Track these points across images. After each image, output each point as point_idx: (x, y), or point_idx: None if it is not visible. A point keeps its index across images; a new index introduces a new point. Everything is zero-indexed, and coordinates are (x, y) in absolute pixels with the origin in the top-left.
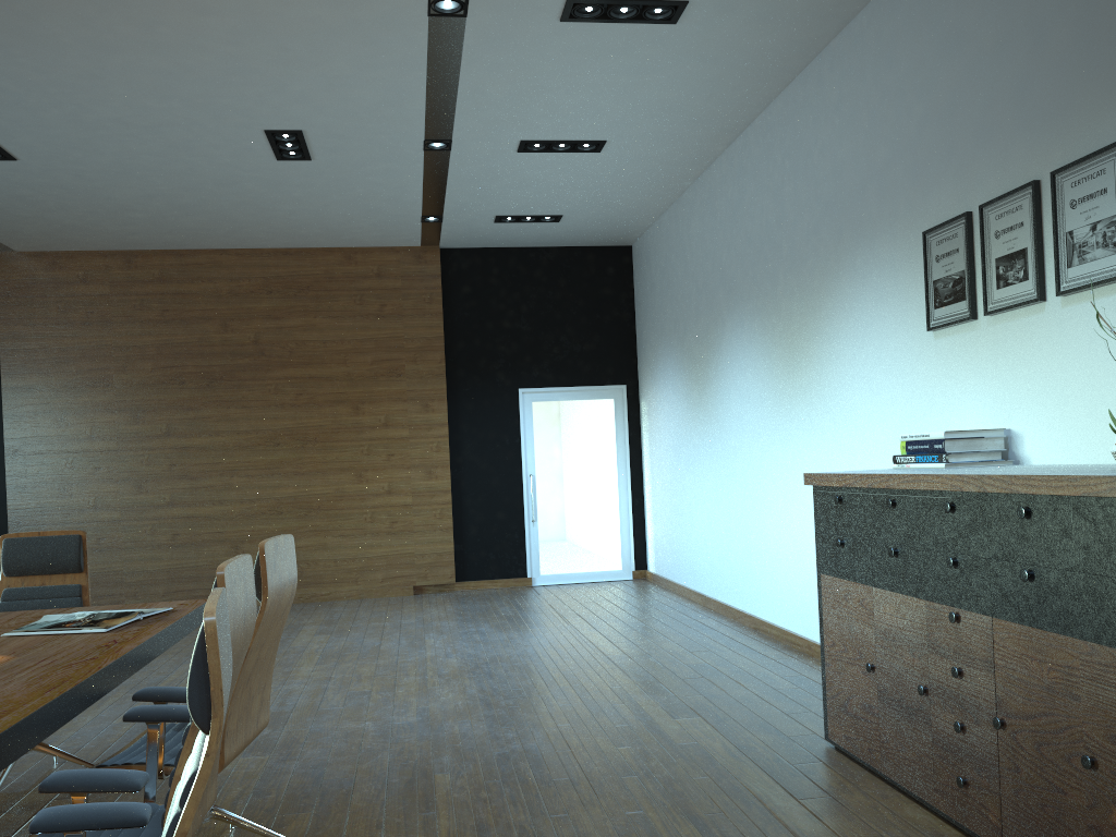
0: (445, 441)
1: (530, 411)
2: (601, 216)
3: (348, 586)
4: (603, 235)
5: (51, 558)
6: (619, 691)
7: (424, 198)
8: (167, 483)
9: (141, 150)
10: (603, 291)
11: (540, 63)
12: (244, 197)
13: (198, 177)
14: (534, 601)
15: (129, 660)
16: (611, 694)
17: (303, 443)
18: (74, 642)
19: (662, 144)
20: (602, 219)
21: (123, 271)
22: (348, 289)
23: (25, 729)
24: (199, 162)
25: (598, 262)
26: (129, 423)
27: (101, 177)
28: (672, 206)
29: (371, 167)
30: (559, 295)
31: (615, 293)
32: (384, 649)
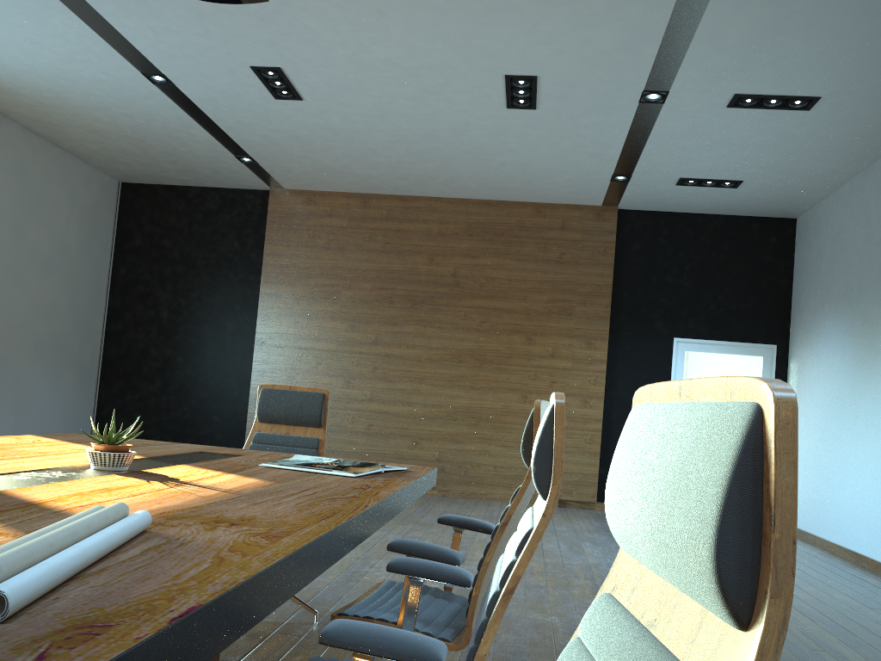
0: (602, 376)
1: (681, 359)
2: (779, 184)
3: (502, 490)
4: (772, 206)
5: (297, 411)
6: (812, 636)
7: (621, 156)
8: (369, 382)
9: (398, 94)
10: (763, 258)
11: (789, 0)
12: (468, 146)
13: (437, 123)
14: None
15: (386, 506)
16: (805, 638)
17: (481, 362)
18: (328, 480)
19: (877, 103)
20: (779, 188)
21: (359, 210)
22: (534, 237)
23: (306, 558)
24: (442, 108)
25: (762, 231)
26: (347, 330)
27: (362, 120)
28: (857, 176)
29: (585, 119)
30: (721, 258)
31: (775, 260)
32: (546, 549)
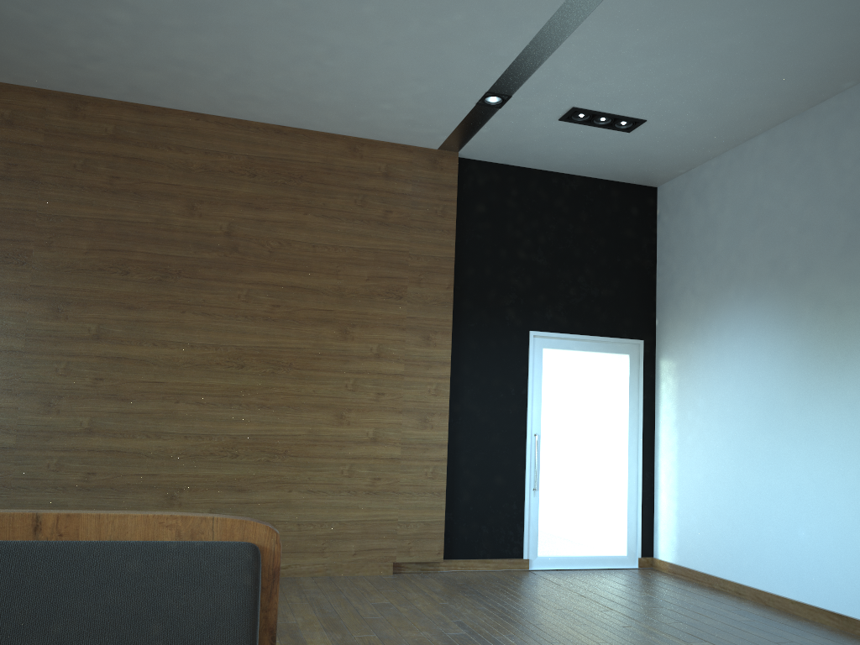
0: (445, 384)
1: (540, 358)
2: (683, 130)
3: (311, 558)
4: (646, 166)
5: None
6: None
7: (521, 54)
8: (87, 402)
9: None
10: (625, 232)
11: None
12: (292, 2)
13: None
14: (576, 599)
15: None
16: None
17: (274, 367)
18: None
19: None
20: (677, 136)
21: (65, 120)
22: (348, 186)
23: None
24: None
25: (623, 199)
26: (45, 317)
27: None
28: (784, 124)
29: None
30: (580, 230)
31: (637, 237)
32: None
